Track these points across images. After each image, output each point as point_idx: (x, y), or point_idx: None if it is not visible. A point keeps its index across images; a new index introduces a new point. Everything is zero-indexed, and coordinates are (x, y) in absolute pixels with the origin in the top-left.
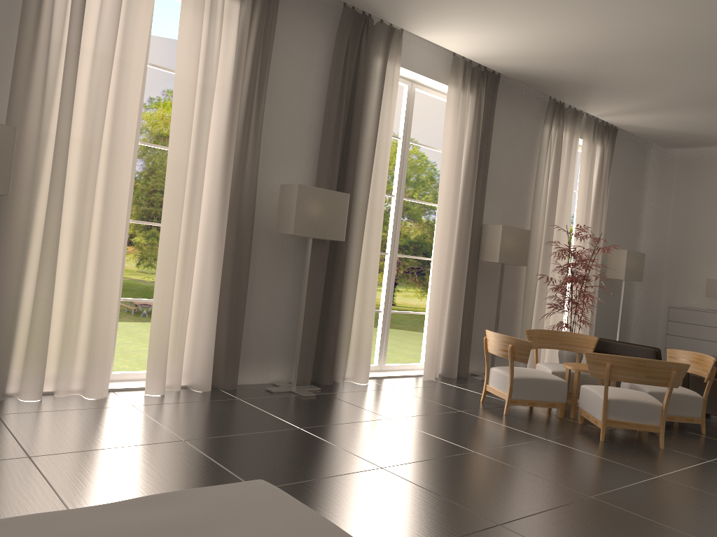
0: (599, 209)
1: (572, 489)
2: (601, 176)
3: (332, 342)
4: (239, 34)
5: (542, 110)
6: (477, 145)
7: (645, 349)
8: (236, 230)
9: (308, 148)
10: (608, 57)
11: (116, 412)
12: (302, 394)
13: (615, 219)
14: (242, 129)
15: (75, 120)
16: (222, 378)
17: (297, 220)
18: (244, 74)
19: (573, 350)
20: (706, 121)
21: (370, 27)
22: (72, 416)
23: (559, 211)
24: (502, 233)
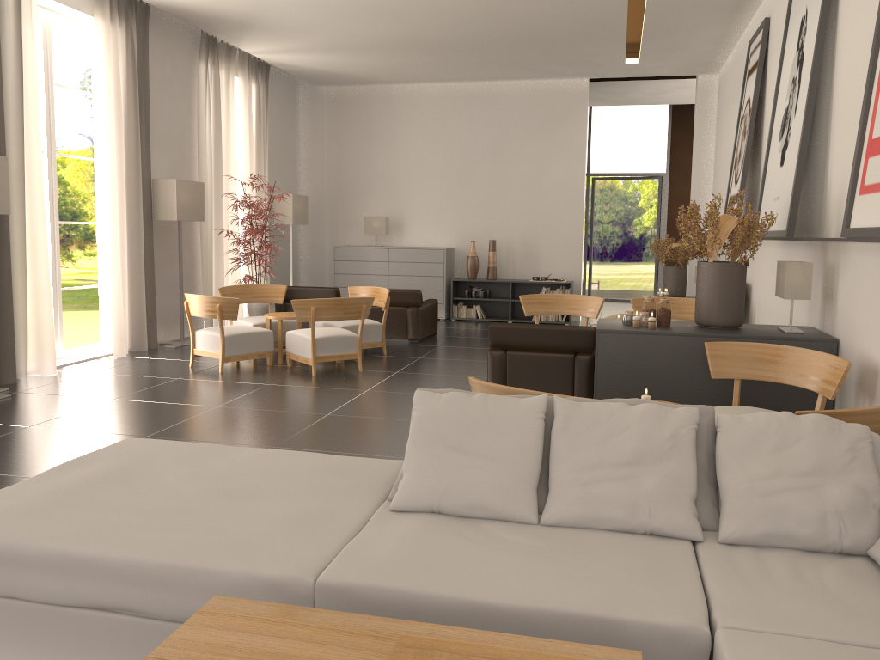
0: (262, 153)
1: (312, 413)
2: (260, 117)
3: (10, 334)
4: None
5: (195, 45)
6: (136, 89)
7: (327, 290)
8: None
9: None
10: (269, 2)
11: None
12: None
13: (276, 161)
14: None
15: None
16: None
17: None
18: None
19: (265, 302)
20: (353, 63)
21: None
22: None
23: (225, 158)
24: (177, 189)
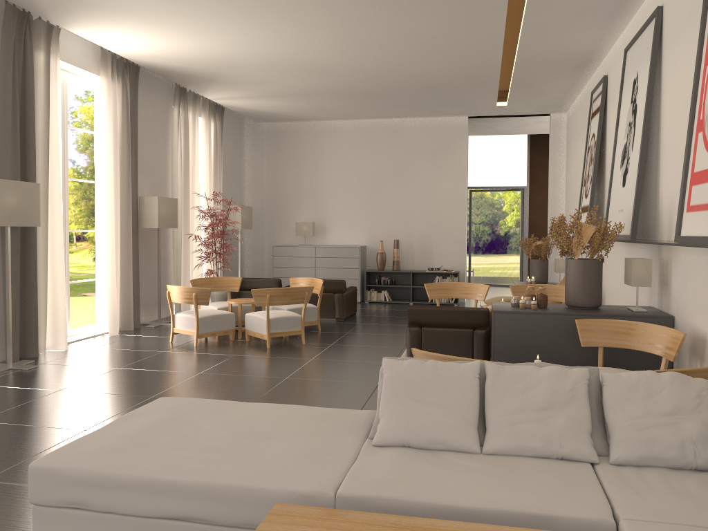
0: (218, 174)
1: (274, 377)
2: (217, 147)
3: (35, 318)
4: None
5: (170, 94)
6: (129, 129)
7: (272, 280)
8: None
9: None
10: (232, 64)
11: None
12: (25, 367)
13: (228, 180)
14: None
15: None
16: None
17: None
18: None
19: (225, 290)
20: (289, 106)
21: (30, 23)
22: None
23: (191, 179)
24: (158, 204)
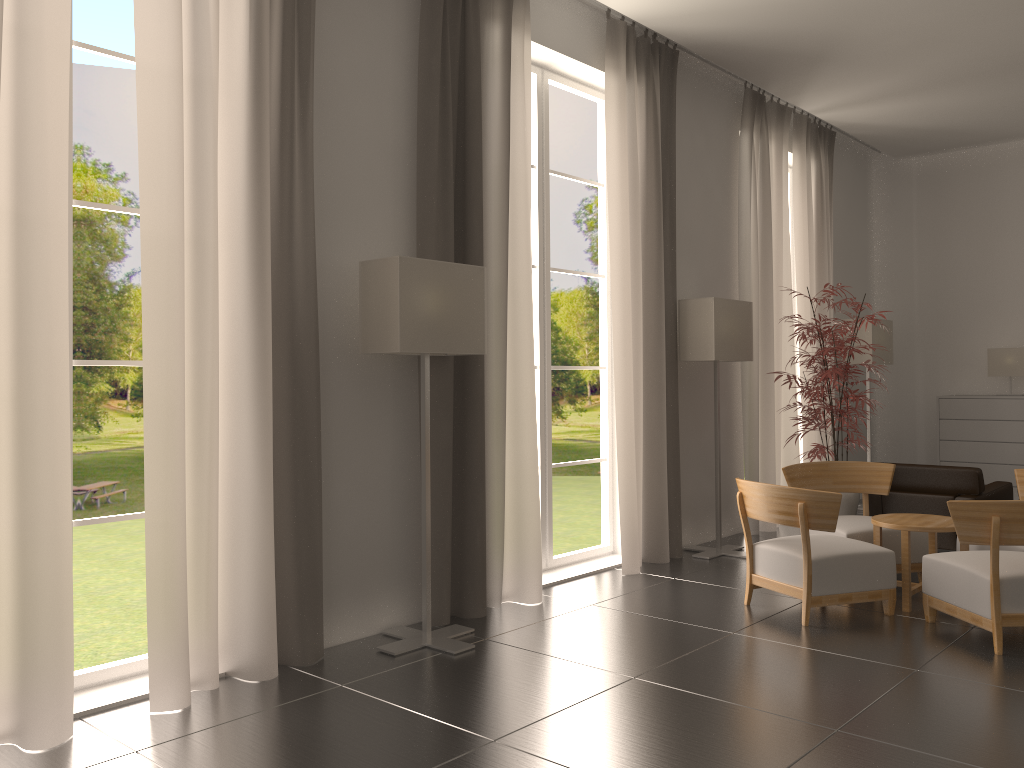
0: (825, 259)
1: None
2: (823, 207)
3: (479, 540)
4: None
5: (734, 108)
6: (659, 169)
7: (960, 472)
8: (289, 357)
9: (396, 191)
10: None
11: None
12: (451, 649)
13: (841, 272)
14: (278, 161)
15: None
16: (295, 645)
17: (404, 325)
18: (270, 54)
19: (856, 491)
20: (977, 105)
21: None
22: None
23: (776, 267)
24: (715, 312)
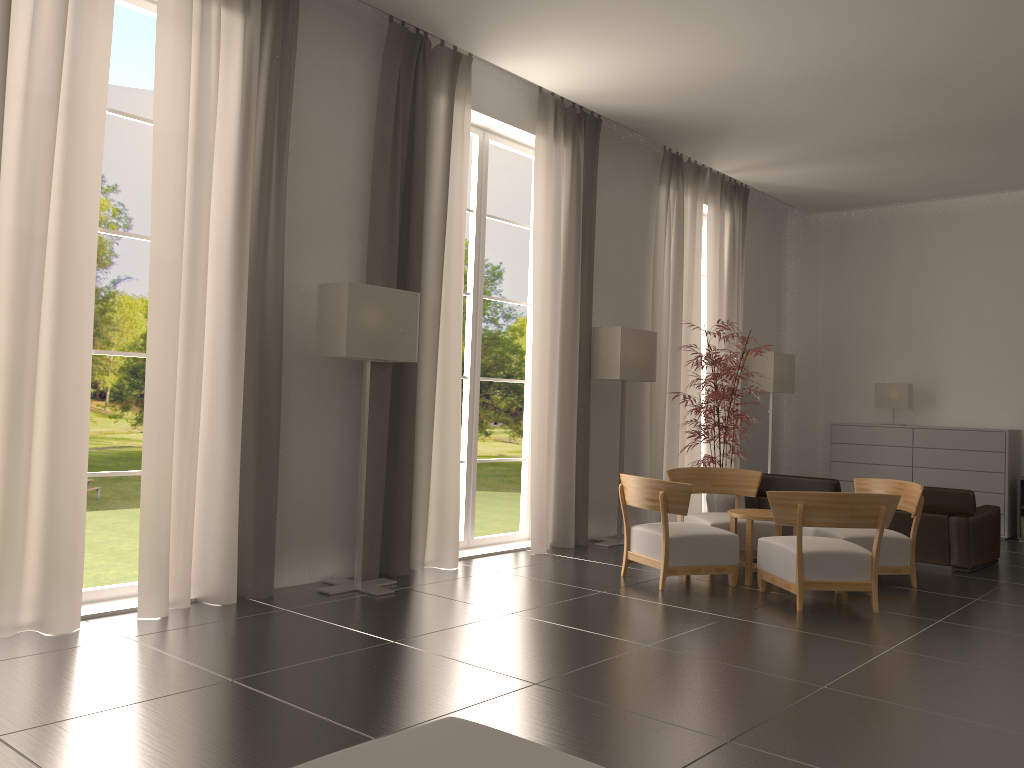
0: (735, 298)
1: (795, 679)
2: (734, 254)
3: (406, 512)
4: (245, 63)
5: (654, 167)
6: (579, 217)
7: (821, 482)
8: (258, 355)
9: (352, 229)
10: (750, 91)
11: (105, 650)
12: (375, 591)
13: (753, 311)
14: (258, 204)
15: (2, 198)
16: (251, 581)
17: (350, 335)
18: (256, 122)
19: (730, 492)
20: (863, 174)
21: (427, 52)
22: (37, 664)
23: (686, 304)
24: (621, 338)
